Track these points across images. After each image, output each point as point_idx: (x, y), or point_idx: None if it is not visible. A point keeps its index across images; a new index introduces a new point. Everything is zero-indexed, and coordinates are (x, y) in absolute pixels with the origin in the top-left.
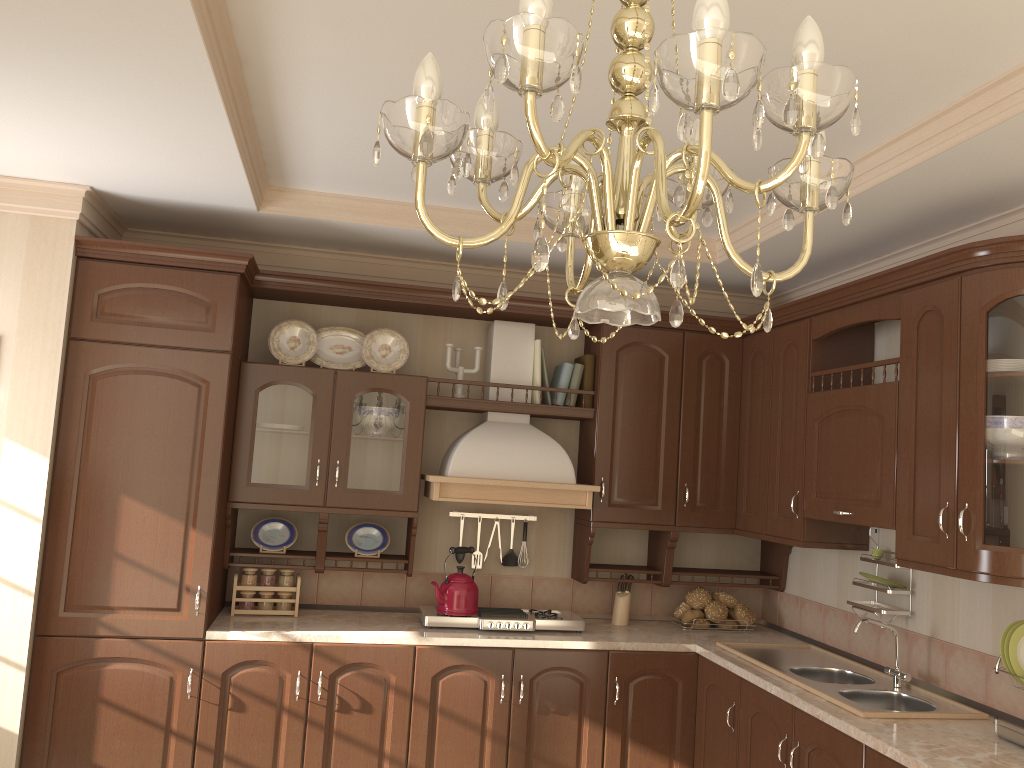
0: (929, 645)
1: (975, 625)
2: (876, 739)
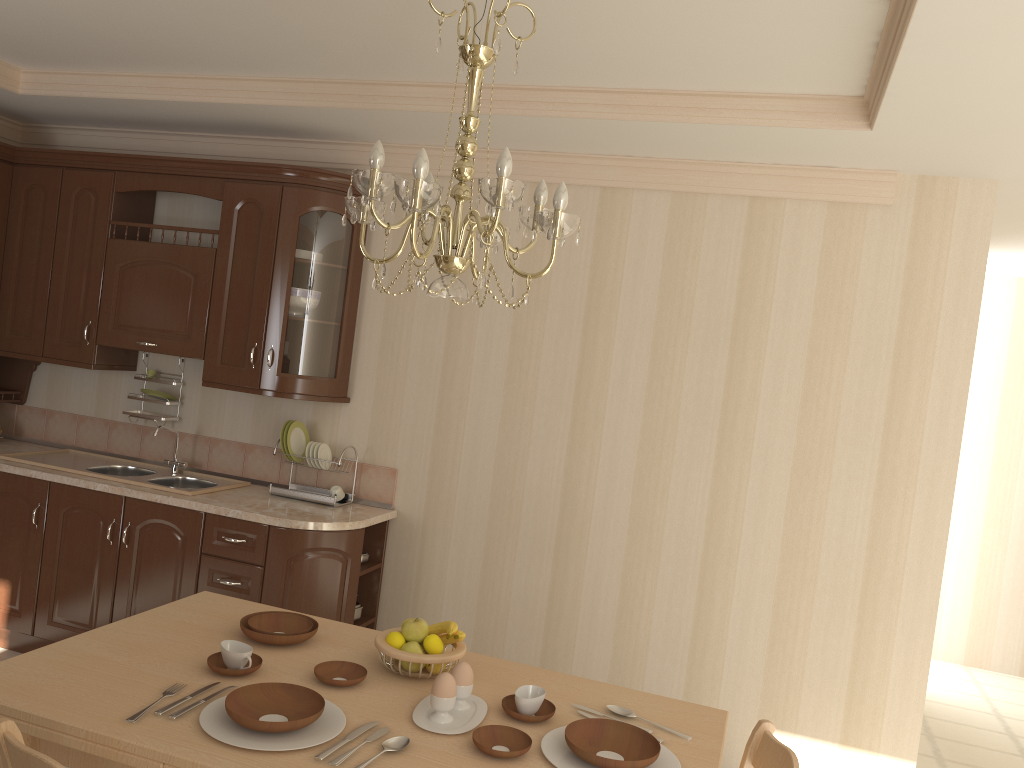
0: (195, 441)
1: (238, 424)
2: (219, 507)
